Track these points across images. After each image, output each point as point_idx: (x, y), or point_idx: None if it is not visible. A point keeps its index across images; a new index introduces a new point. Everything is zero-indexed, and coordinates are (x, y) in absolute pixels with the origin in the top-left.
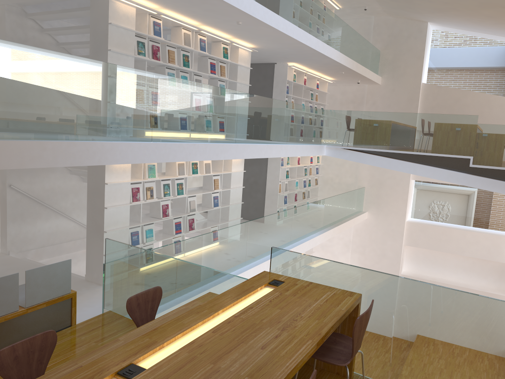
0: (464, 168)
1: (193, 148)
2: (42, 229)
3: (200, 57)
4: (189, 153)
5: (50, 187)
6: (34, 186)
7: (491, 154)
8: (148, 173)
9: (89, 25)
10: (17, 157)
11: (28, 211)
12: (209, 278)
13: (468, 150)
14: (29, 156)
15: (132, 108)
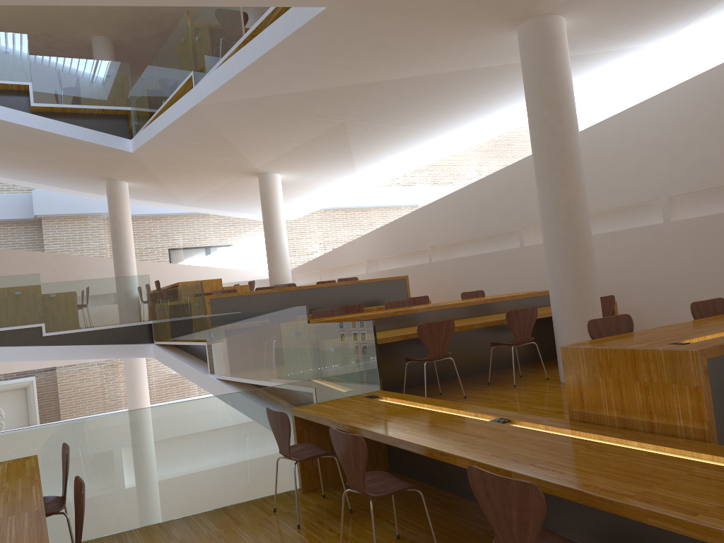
0: (36, 340)
1: None
2: None
3: None
4: None
5: None
6: None
7: (66, 316)
8: None
9: None
10: None
11: None
12: None
13: (38, 317)
14: None
15: None
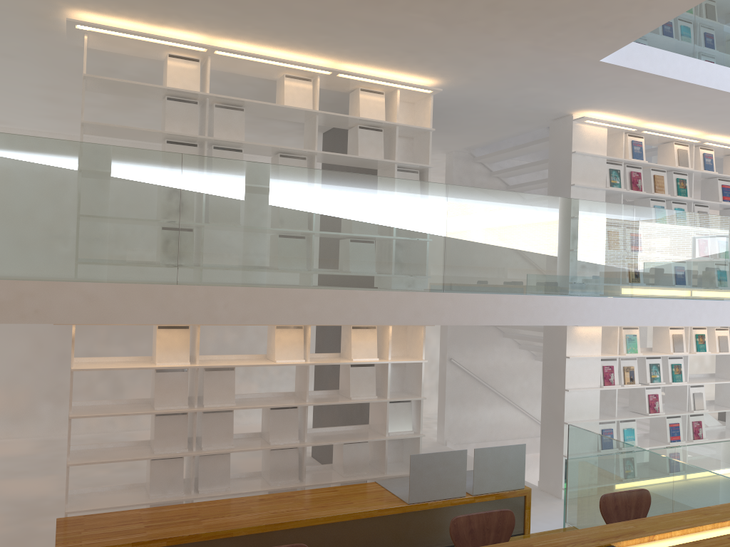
0: None
1: (696, 307)
2: (483, 418)
3: (704, 180)
4: (689, 314)
5: (494, 364)
6: (476, 361)
7: None
8: (625, 346)
9: (545, 160)
10: (470, 311)
11: (468, 393)
12: (726, 492)
13: None
14: (483, 311)
15: (604, 253)
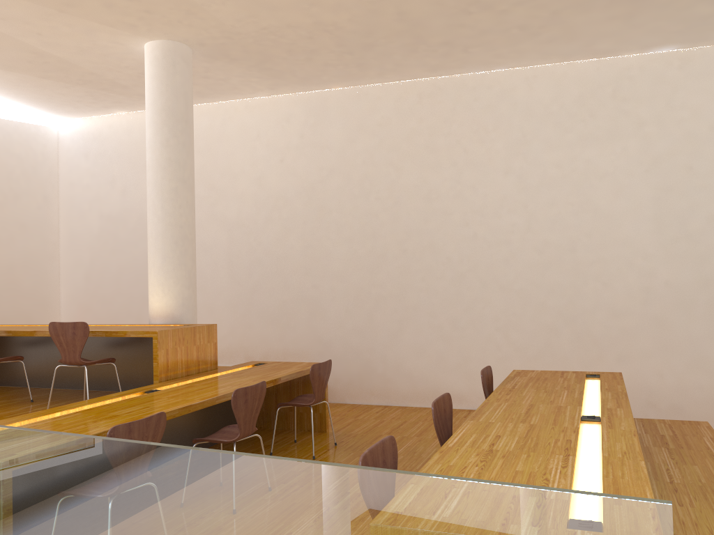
0: None
1: None
2: None
3: None
4: None
5: None
6: None
7: None
8: None
9: None
10: None
11: None
12: None
13: None
14: None
15: None
